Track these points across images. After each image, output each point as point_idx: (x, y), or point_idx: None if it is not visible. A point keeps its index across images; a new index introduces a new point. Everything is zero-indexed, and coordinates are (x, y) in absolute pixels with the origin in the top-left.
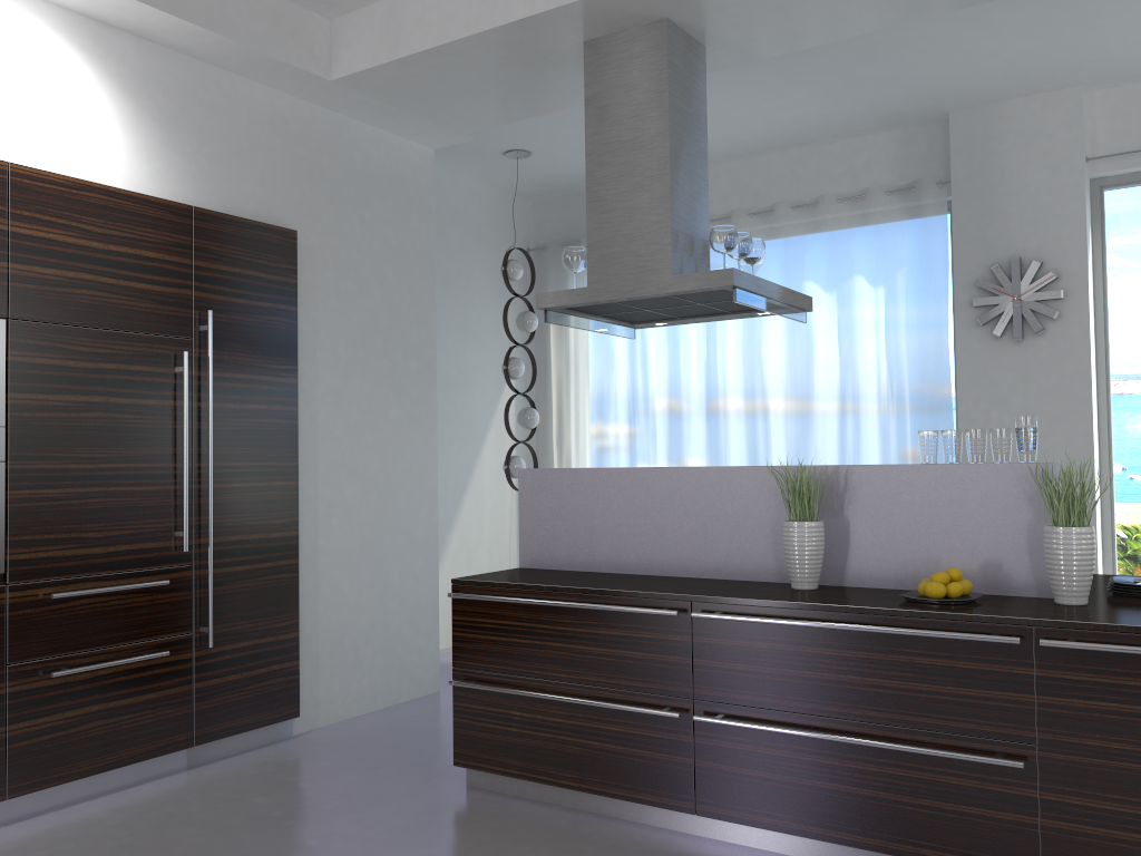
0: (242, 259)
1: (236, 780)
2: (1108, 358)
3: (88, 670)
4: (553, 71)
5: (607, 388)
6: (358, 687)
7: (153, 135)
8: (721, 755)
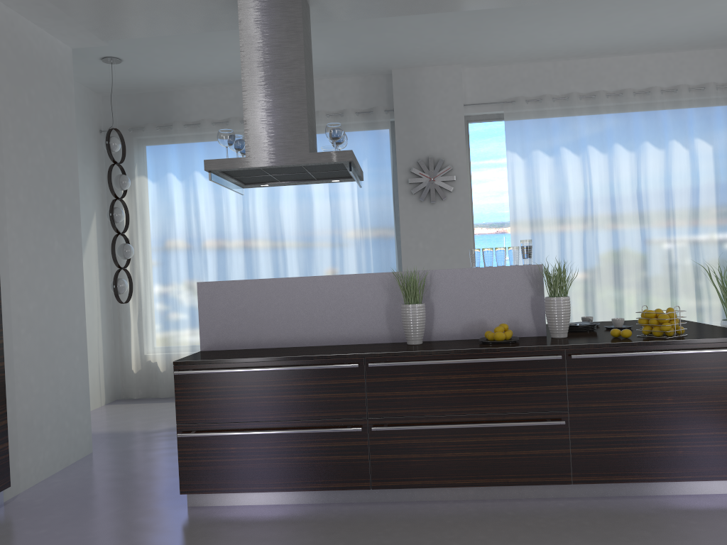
0: None
1: None
2: (473, 213)
3: None
4: (202, 6)
5: (169, 230)
6: (43, 457)
7: None
8: (387, 449)
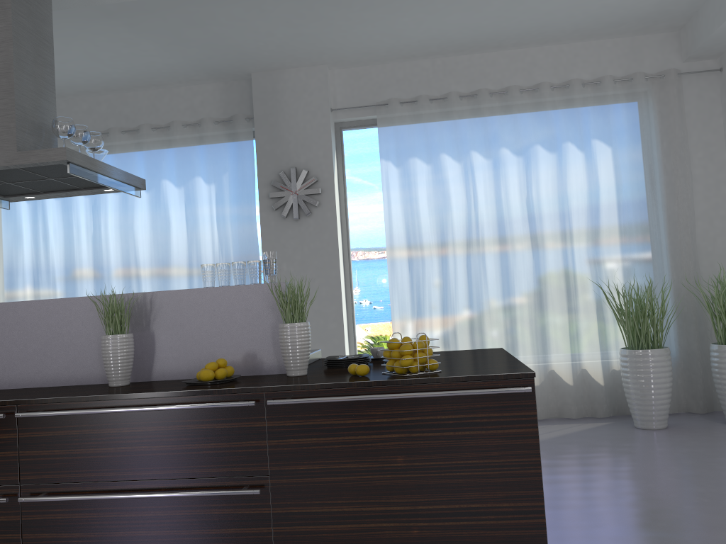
0: None
1: None
2: (348, 231)
3: None
4: None
5: (16, 256)
6: None
7: None
8: (44, 526)
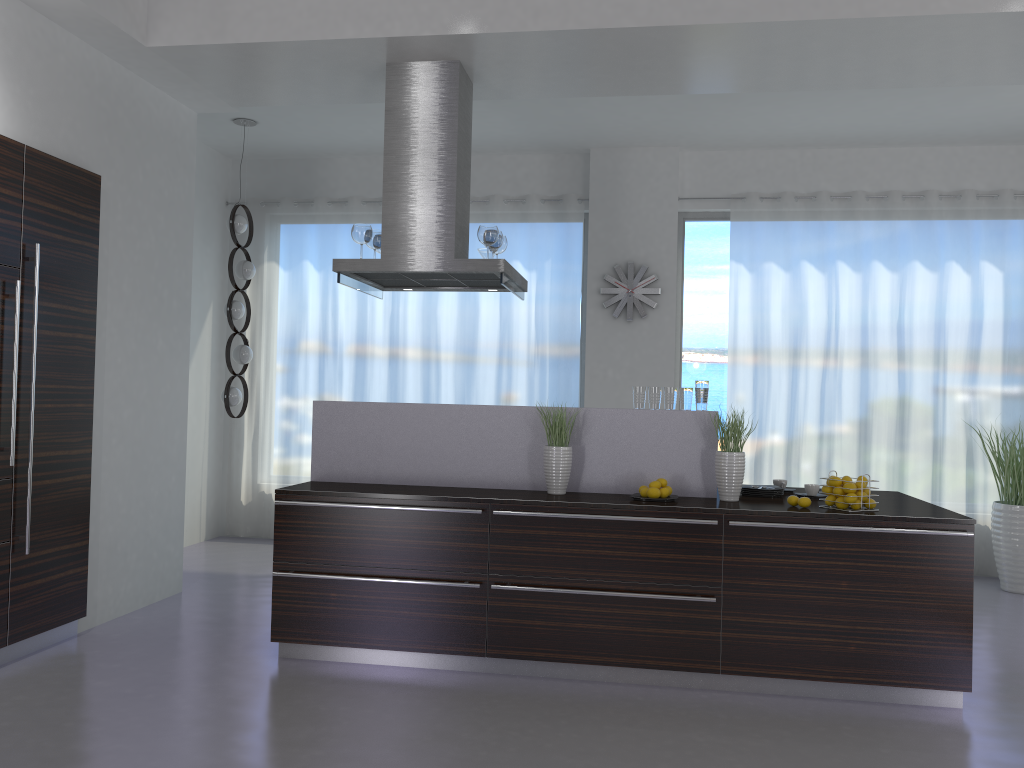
0: (60, 197)
1: (61, 671)
2: (682, 338)
3: None
4: (346, 77)
5: (299, 332)
6: (125, 589)
7: None
8: (508, 612)
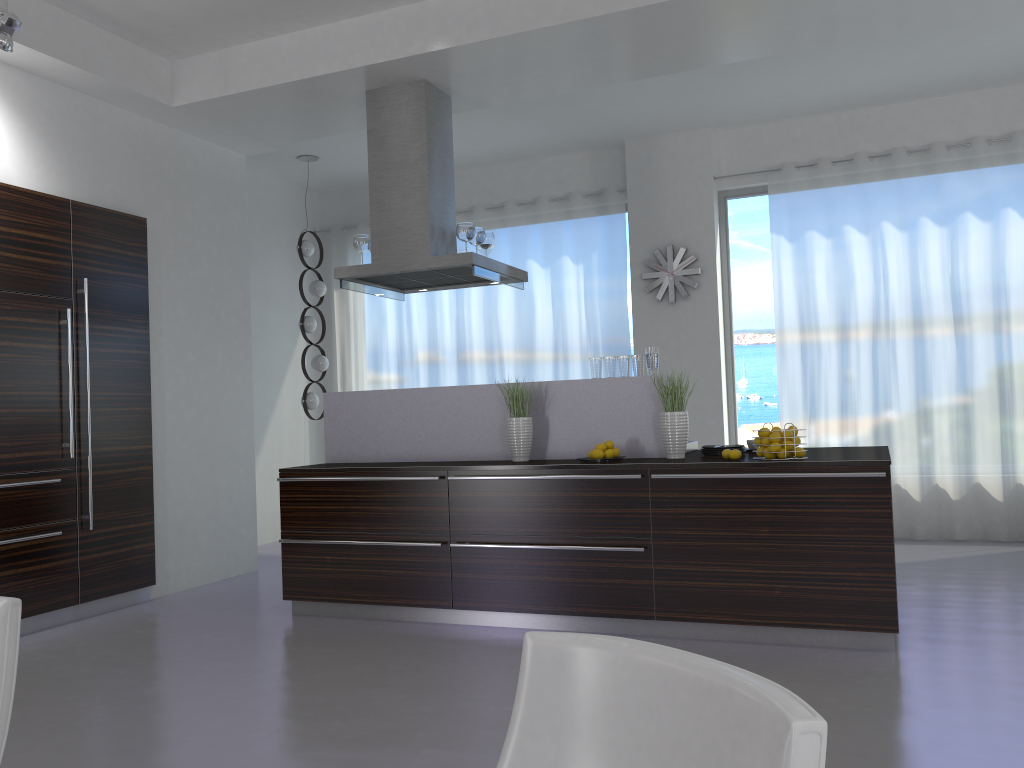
0: (107, 239)
1: (117, 624)
2: (731, 315)
3: (4, 543)
4: (342, 108)
5: (380, 340)
6: (197, 564)
7: (39, 146)
8: (468, 568)
